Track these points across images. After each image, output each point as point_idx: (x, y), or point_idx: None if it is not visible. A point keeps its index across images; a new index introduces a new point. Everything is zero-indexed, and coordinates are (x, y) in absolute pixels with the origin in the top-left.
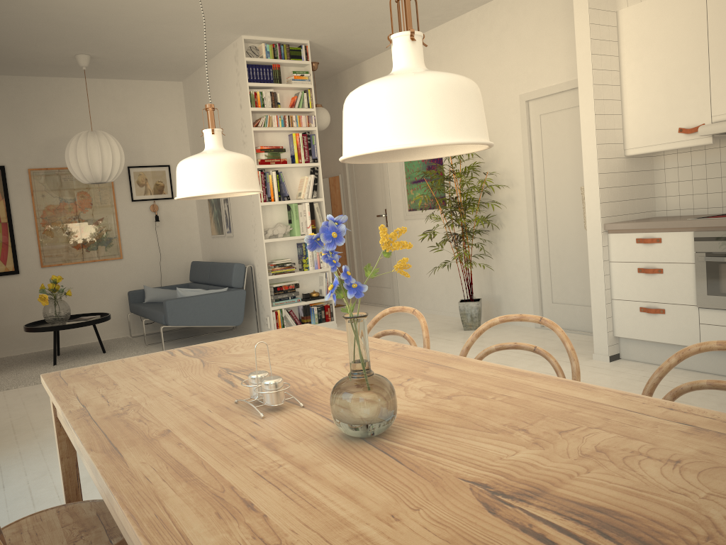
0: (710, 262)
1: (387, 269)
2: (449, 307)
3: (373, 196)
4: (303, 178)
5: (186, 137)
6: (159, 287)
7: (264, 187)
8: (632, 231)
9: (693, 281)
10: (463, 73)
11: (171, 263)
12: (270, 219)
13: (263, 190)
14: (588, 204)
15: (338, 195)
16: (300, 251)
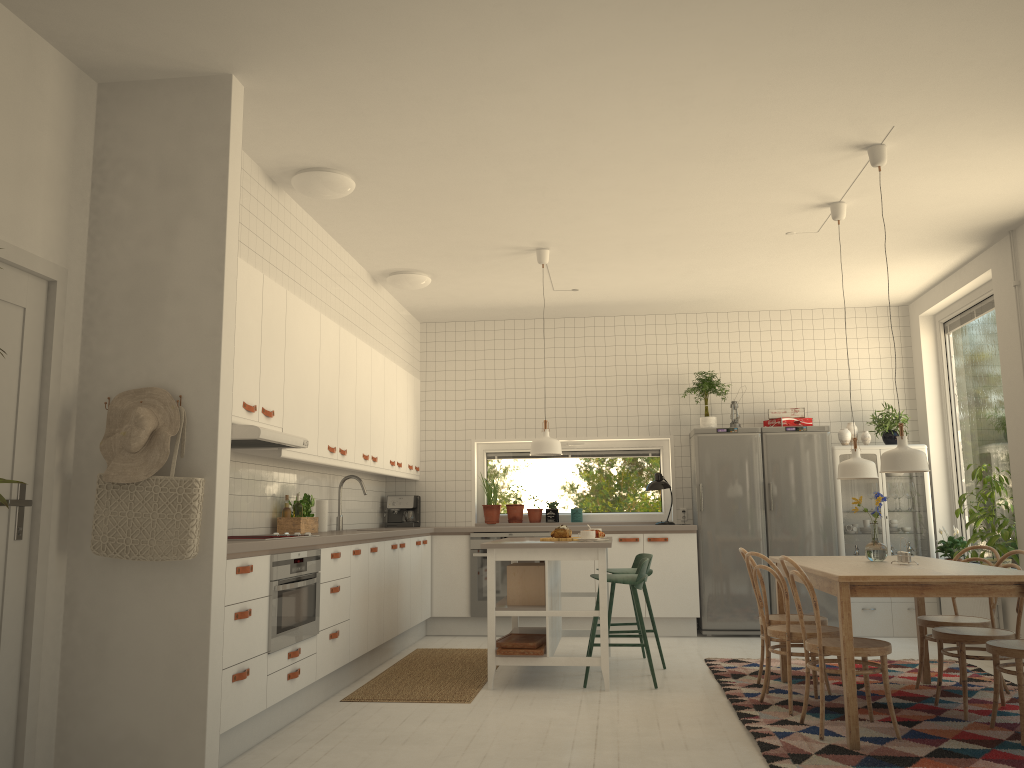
0: (279, 591)
1: None
2: None
3: None
4: None
5: None
6: None
7: None
8: (231, 556)
9: (267, 619)
10: None
11: None
12: None
13: None
14: (217, 510)
15: None
16: None
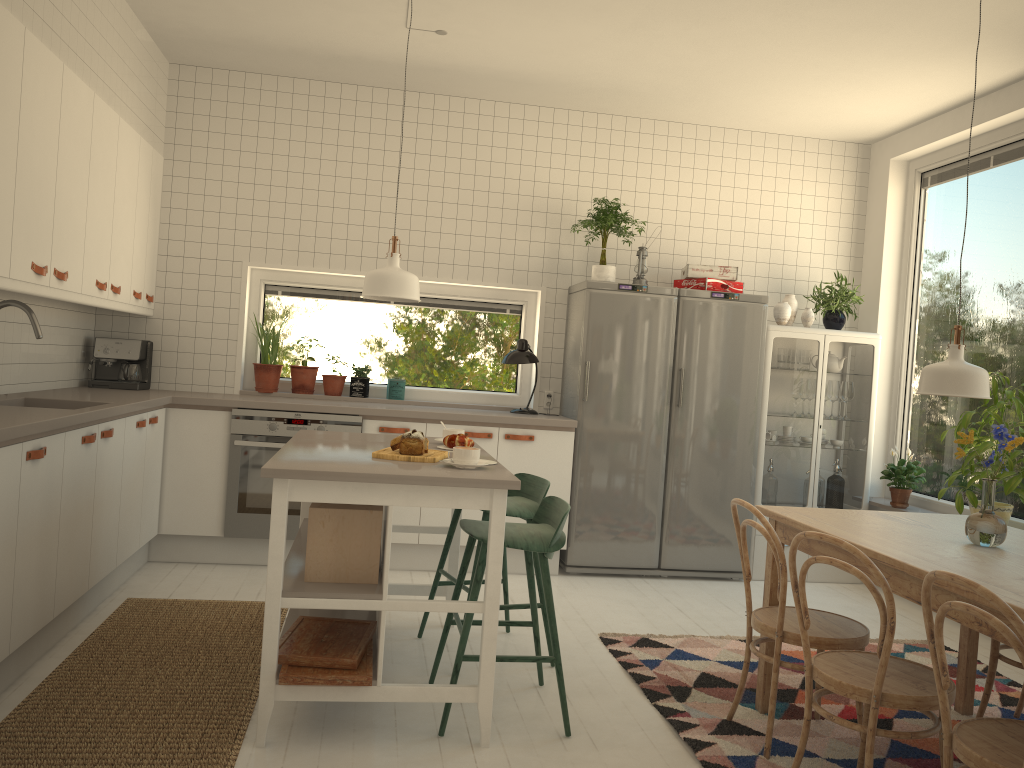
0: None
1: None
2: None
3: None
4: None
5: None
6: None
7: None
8: None
9: None
10: None
11: None
12: None
13: None
14: None
15: None
16: None
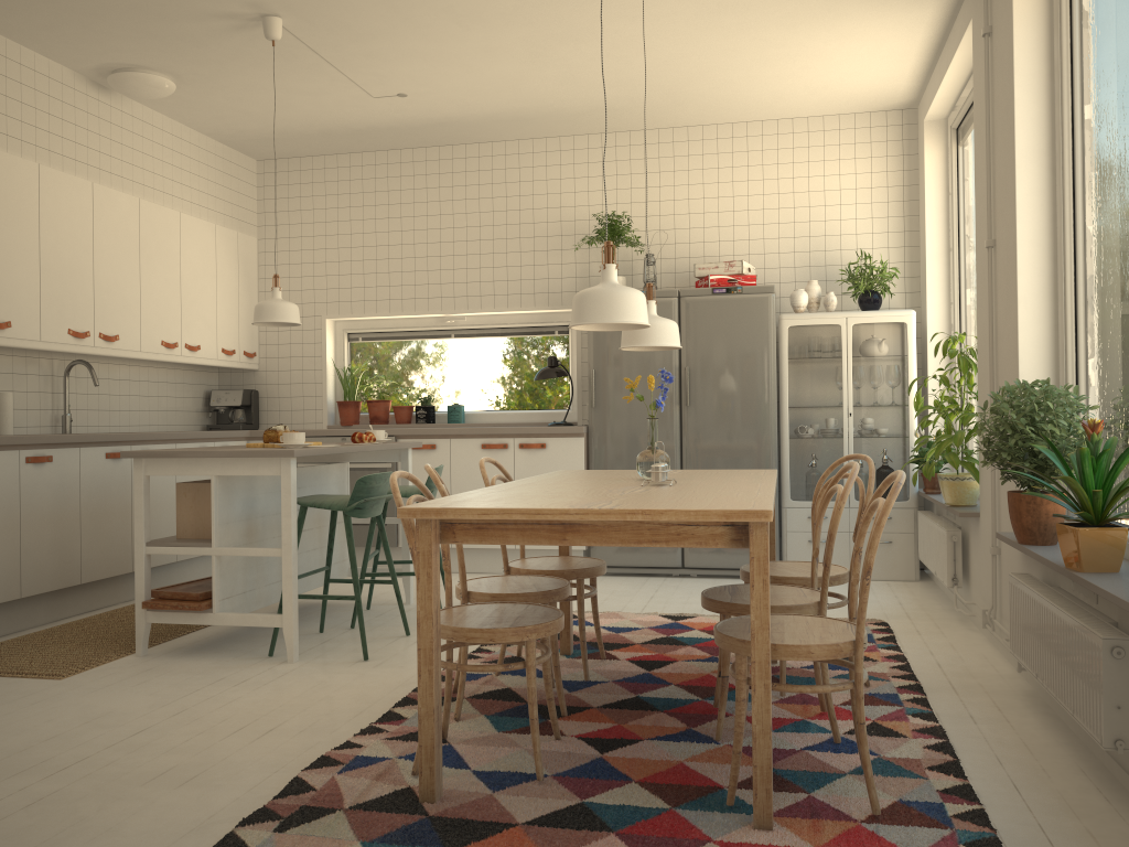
0: None
1: None
2: None
3: None
4: None
5: None
6: None
7: None
8: None
9: None
10: None
11: None
12: None
13: None
14: None
15: None
16: None
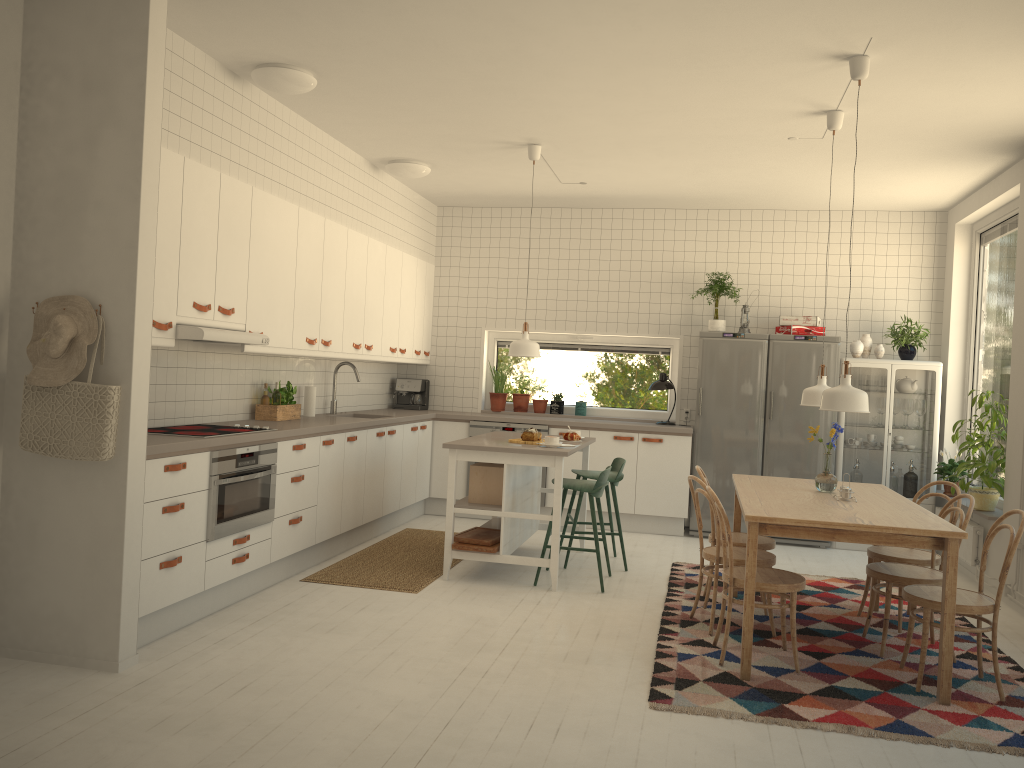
0: (221, 485)
1: None
2: None
3: None
4: None
5: None
6: None
7: None
8: (159, 456)
9: (205, 511)
10: None
11: None
12: None
13: None
14: (134, 416)
15: None
16: None
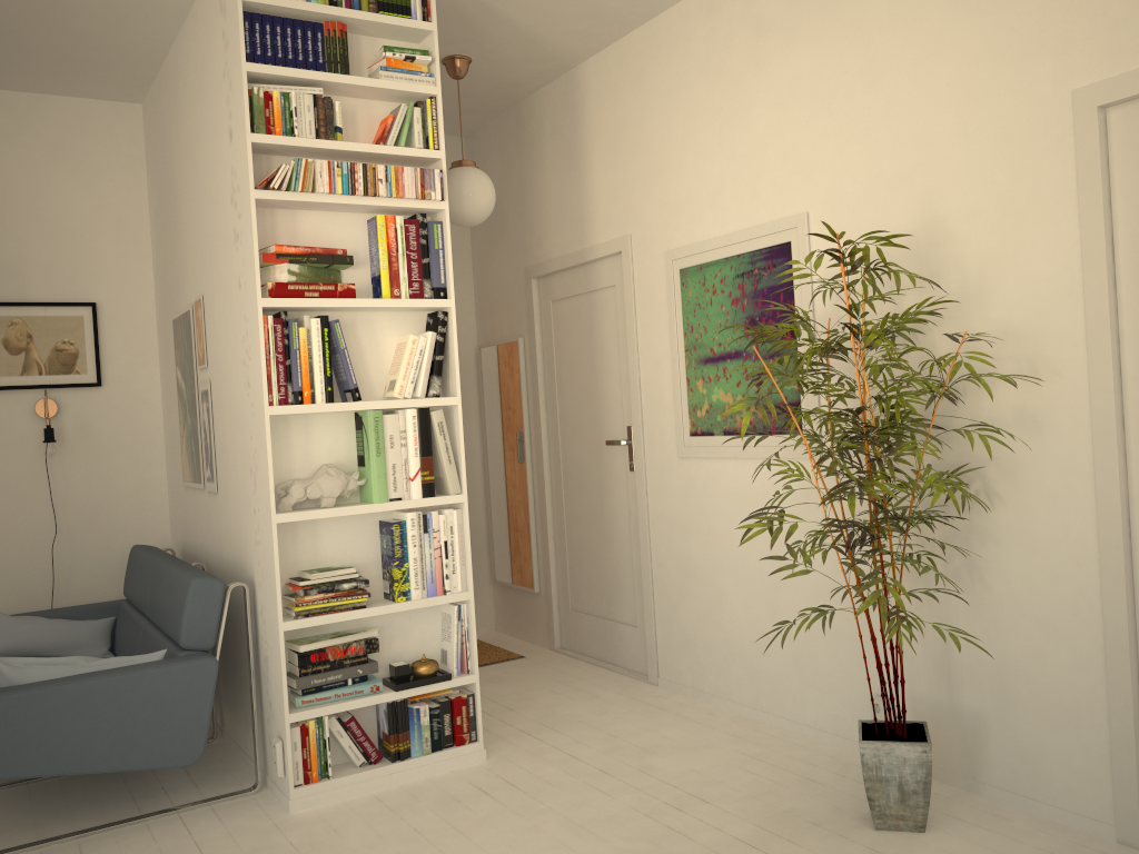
0: None
1: (629, 577)
2: (803, 711)
3: (598, 392)
4: (405, 340)
5: (146, 237)
6: (40, 611)
7: (284, 363)
8: None
9: None
10: (866, 51)
11: (87, 547)
12: (303, 454)
13: (279, 371)
14: None
15: (515, 387)
16: (388, 545)
